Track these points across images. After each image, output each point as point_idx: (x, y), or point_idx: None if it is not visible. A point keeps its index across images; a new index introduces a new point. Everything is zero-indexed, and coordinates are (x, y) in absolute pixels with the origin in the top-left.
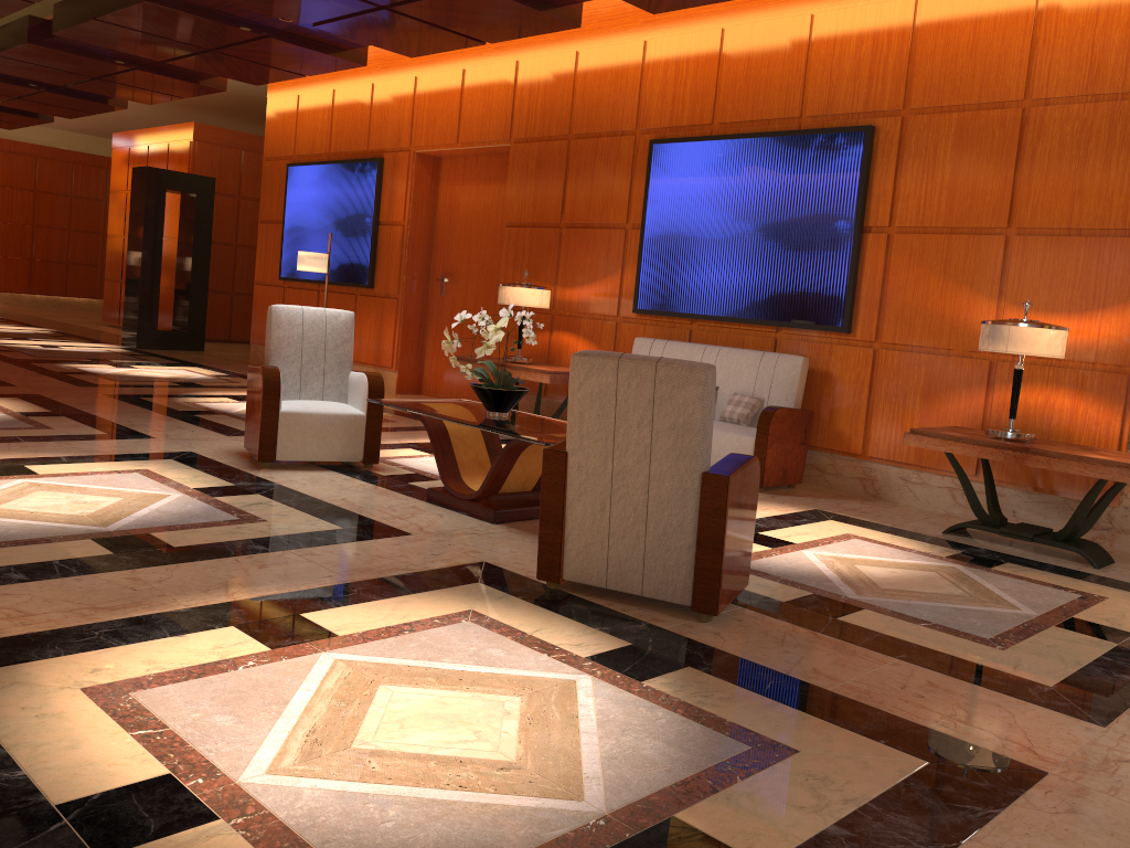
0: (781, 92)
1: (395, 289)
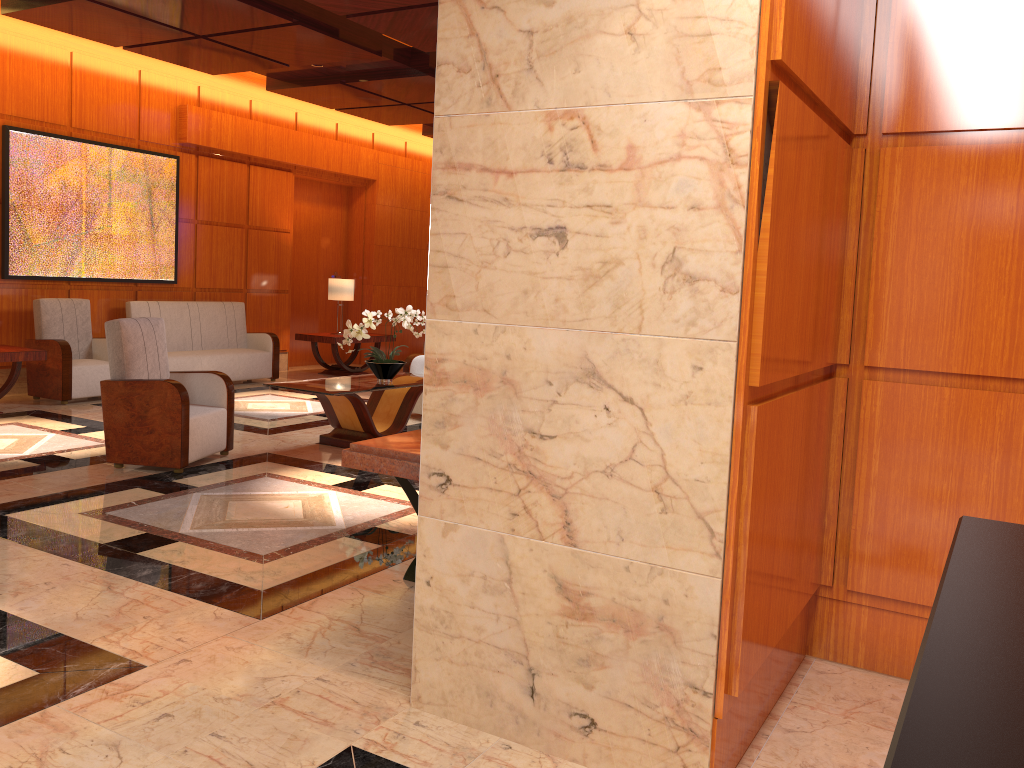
0: None
1: None
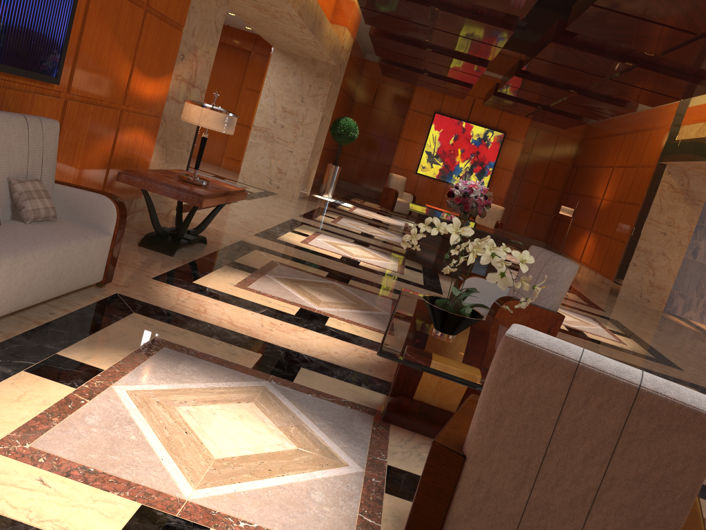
0: None
1: None
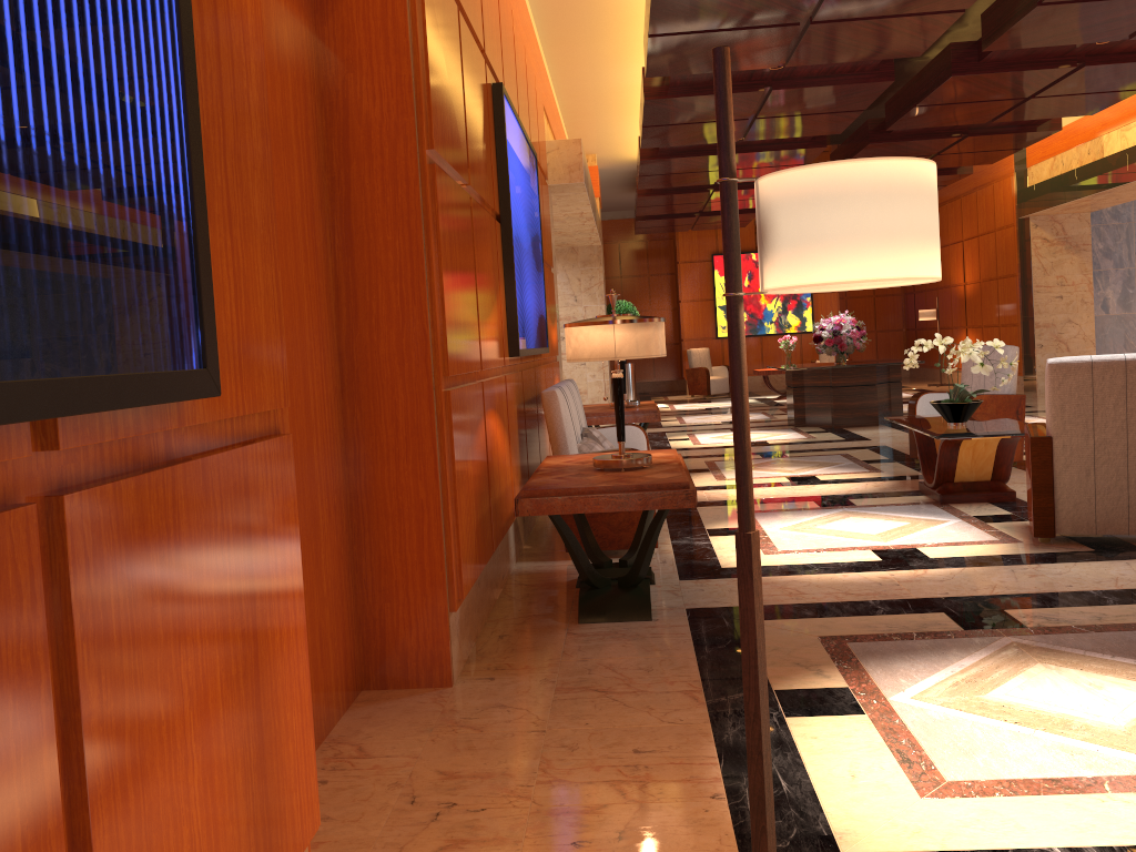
0: (513, 84)
1: (281, 378)
